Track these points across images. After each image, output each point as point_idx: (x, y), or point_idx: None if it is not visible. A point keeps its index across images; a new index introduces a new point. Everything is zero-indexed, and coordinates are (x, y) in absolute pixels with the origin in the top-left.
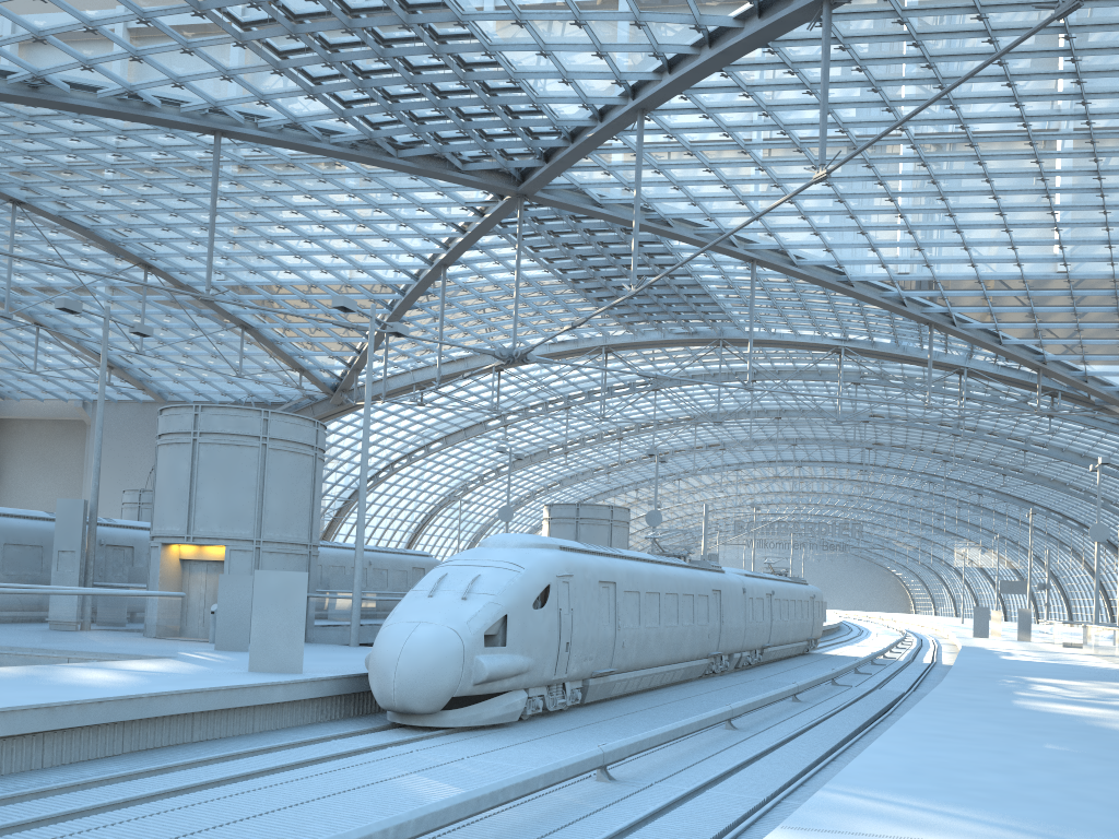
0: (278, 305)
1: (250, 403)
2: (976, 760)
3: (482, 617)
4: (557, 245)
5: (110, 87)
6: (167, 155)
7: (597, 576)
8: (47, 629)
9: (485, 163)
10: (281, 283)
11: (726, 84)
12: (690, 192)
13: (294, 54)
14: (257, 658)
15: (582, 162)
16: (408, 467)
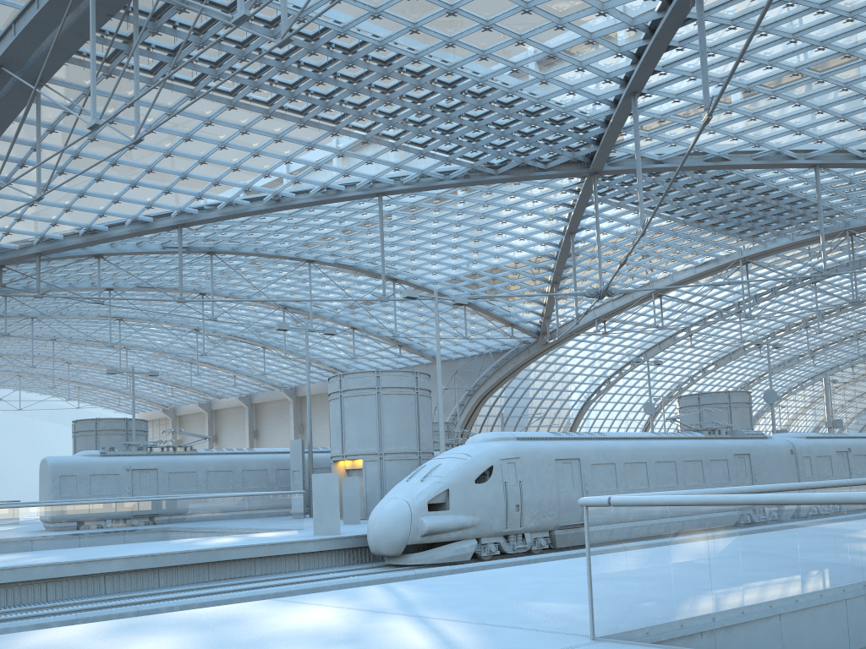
0: (480, 285)
1: (489, 353)
2: (578, 570)
3: (427, 492)
4: (650, 196)
5: (314, 188)
6: (367, 214)
7: (552, 455)
8: (218, 516)
9: (560, 159)
10: (475, 271)
11: (692, 52)
12: (728, 131)
13: (401, 135)
14: (317, 526)
15: (627, 137)
16: (622, 379)
